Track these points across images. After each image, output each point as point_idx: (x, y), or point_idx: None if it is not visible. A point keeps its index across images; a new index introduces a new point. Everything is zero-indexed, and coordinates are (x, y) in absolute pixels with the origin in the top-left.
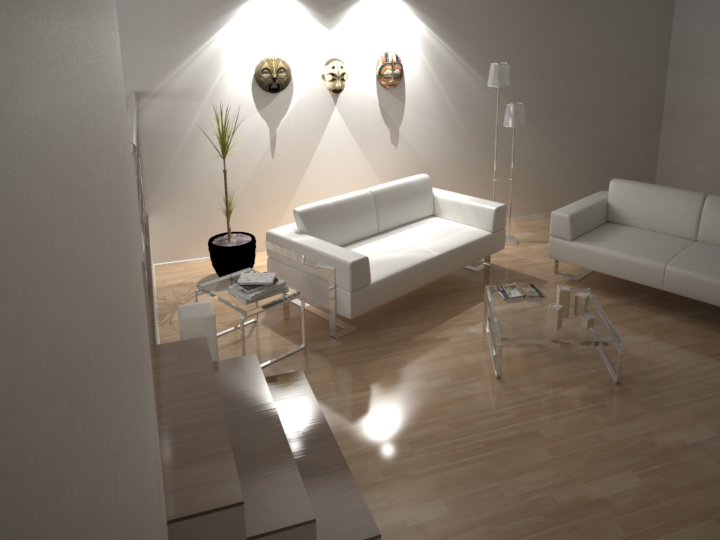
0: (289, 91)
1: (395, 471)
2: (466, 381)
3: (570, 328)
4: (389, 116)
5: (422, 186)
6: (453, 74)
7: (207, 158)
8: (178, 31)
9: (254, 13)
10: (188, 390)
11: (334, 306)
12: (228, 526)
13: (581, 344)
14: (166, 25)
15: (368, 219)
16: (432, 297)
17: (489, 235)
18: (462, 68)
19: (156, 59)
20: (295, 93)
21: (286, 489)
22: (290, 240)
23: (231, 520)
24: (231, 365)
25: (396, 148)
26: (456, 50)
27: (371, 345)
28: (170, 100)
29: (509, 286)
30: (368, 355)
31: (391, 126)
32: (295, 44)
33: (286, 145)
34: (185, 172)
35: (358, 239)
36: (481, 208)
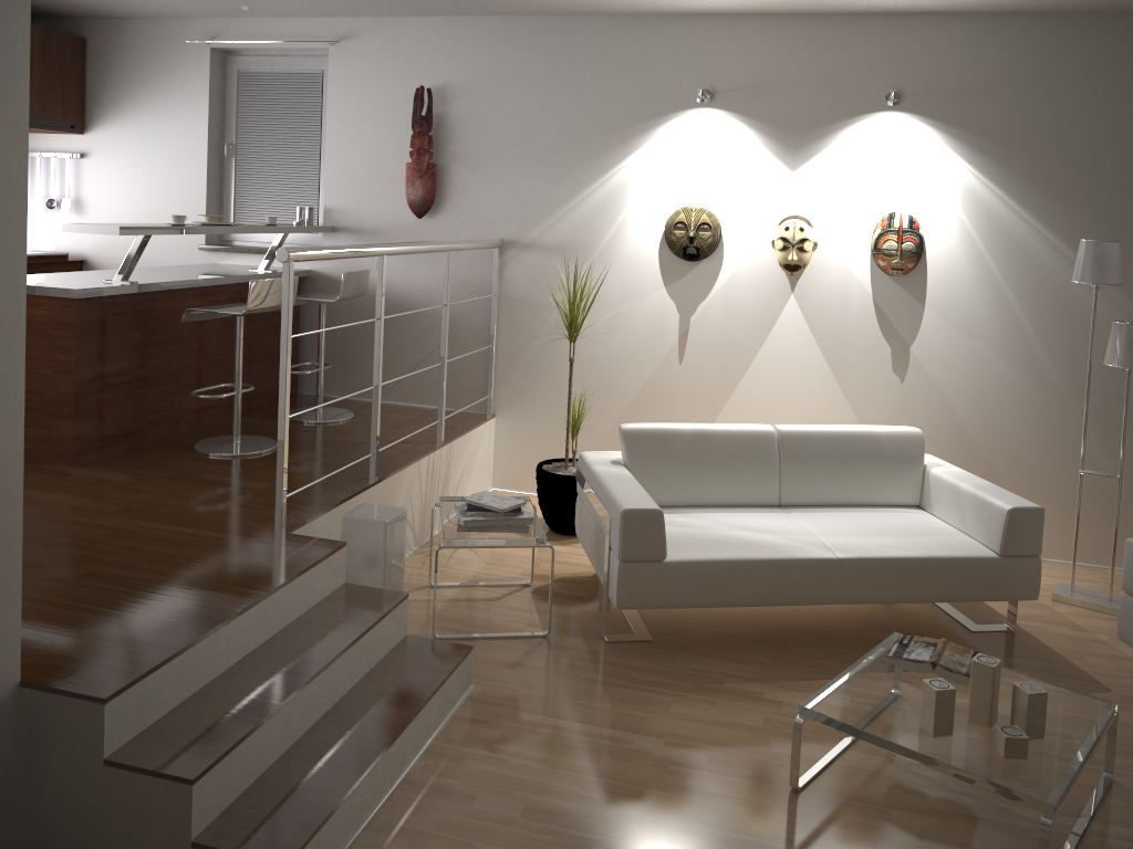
0: (716, 261)
1: (459, 831)
2: (730, 771)
3: (969, 743)
4: (891, 323)
5: (900, 447)
6: (1032, 263)
7: (583, 347)
8: (566, 162)
9: (674, 140)
10: (239, 582)
11: (606, 582)
12: (84, 727)
13: (962, 777)
14: (551, 153)
15: (759, 475)
16: (835, 641)
17: (987, 557)
18: (1052, 252)
19: (532, 197)
20: (726, 266)
21: (214, 735)
22: (590, 468)
23: (89, 721)
24: (363, 594)
25: (902, 381)
26: (1041, 219)
27: (644, 668)
28: (543, 256)
29: (925, 642)
30: (623, 678)
31: (894, 341)
32: (733, 189)
33: (703, 345)
34: (550, 362)
35: (731, 503)
36: (987, 504)
